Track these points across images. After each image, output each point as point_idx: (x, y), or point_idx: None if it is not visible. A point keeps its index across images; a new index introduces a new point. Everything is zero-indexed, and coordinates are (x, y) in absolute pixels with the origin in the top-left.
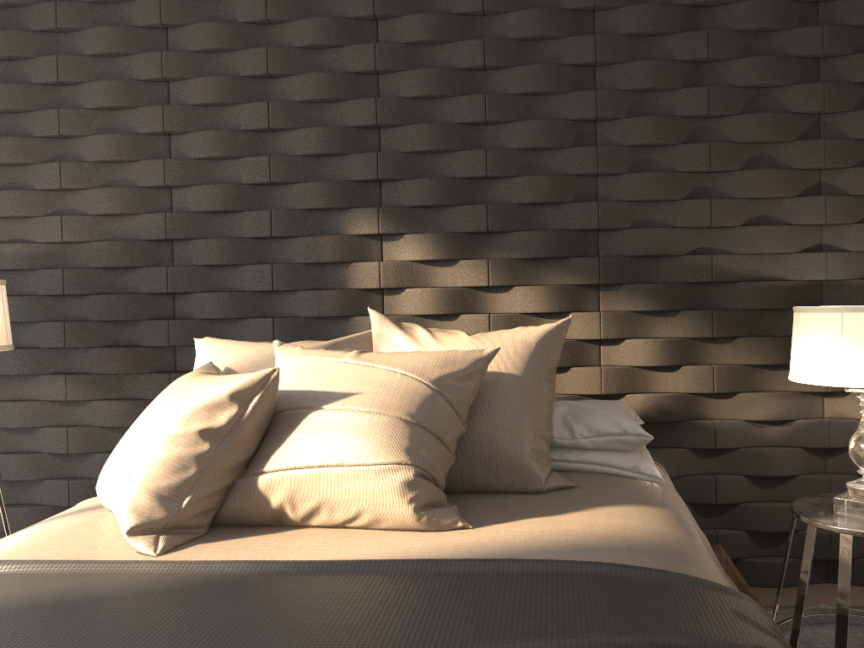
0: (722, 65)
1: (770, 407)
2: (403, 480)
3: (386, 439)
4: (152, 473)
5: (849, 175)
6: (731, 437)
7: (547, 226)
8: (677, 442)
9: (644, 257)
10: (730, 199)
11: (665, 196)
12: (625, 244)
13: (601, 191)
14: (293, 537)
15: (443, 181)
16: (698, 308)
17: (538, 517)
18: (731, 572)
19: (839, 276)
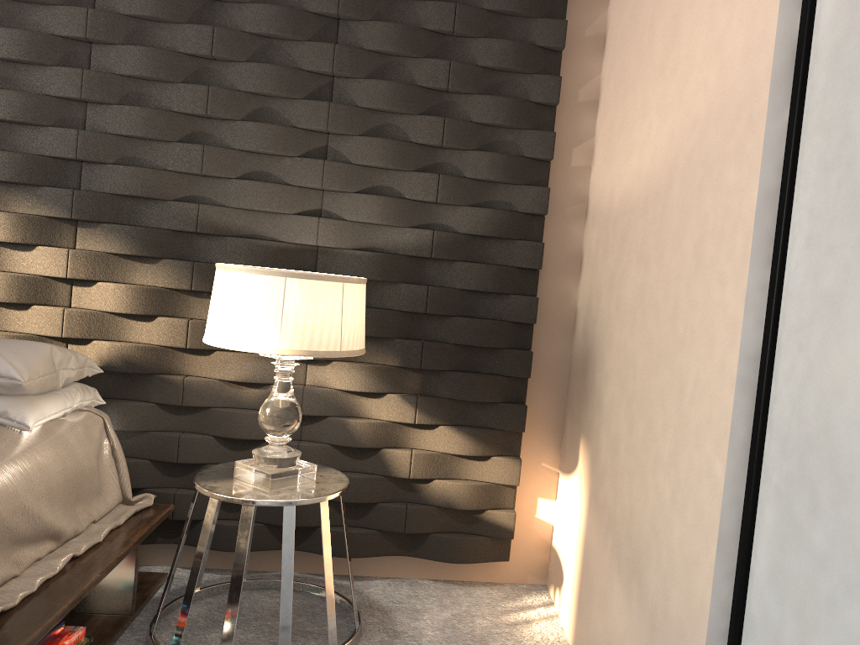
0: (236, 7)
1: (244, 368)
2: None
3: None
4: None
5: (353, 144)
6: (201, 395)
7: (22, 148)
8: (145, 396)
9: (129, 197)
10: (226, 149)
11: (154, 135)
12: (108, 180)
13: (89, 120)
14: None
15: None
16: (184, 258)
17: None
18: (136, 531)
19: (331, 243)
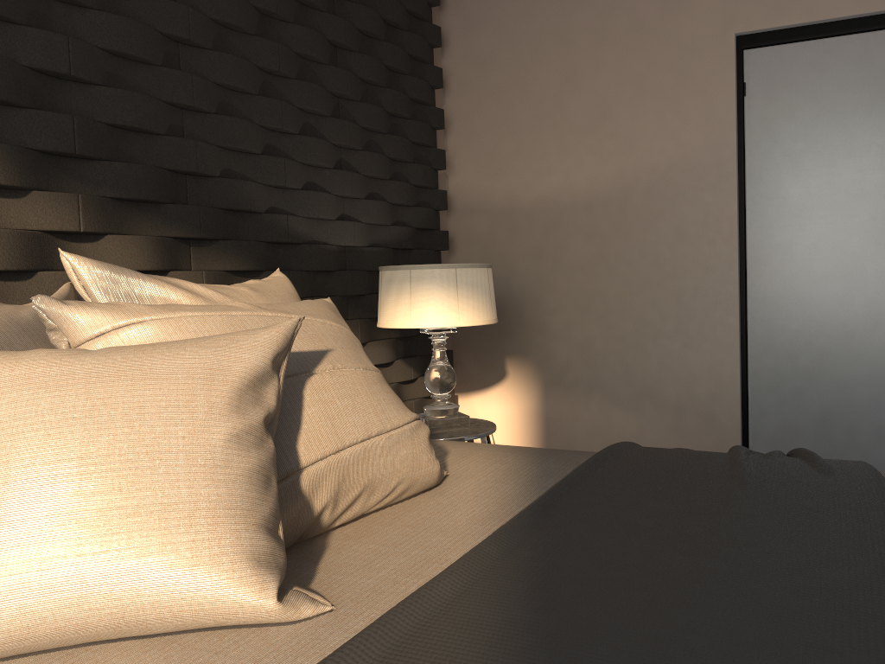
0: (281, 25)
1: None
2: (428, 435)
3: (392, 396)
4: (246, 500)
5: (359, 157)
6: None
7: (136, 160)
8: None
9: (231, 211)
10: (295, 162)
11: (252, 147)
12: (217, 194)
13: (188, 129)
14: (359, 538)
15: (8, 66)
16: (273, 269)
17: (446, 457)
18: None
19: (361, 243)
